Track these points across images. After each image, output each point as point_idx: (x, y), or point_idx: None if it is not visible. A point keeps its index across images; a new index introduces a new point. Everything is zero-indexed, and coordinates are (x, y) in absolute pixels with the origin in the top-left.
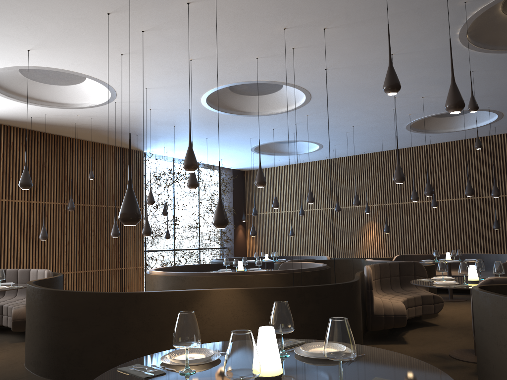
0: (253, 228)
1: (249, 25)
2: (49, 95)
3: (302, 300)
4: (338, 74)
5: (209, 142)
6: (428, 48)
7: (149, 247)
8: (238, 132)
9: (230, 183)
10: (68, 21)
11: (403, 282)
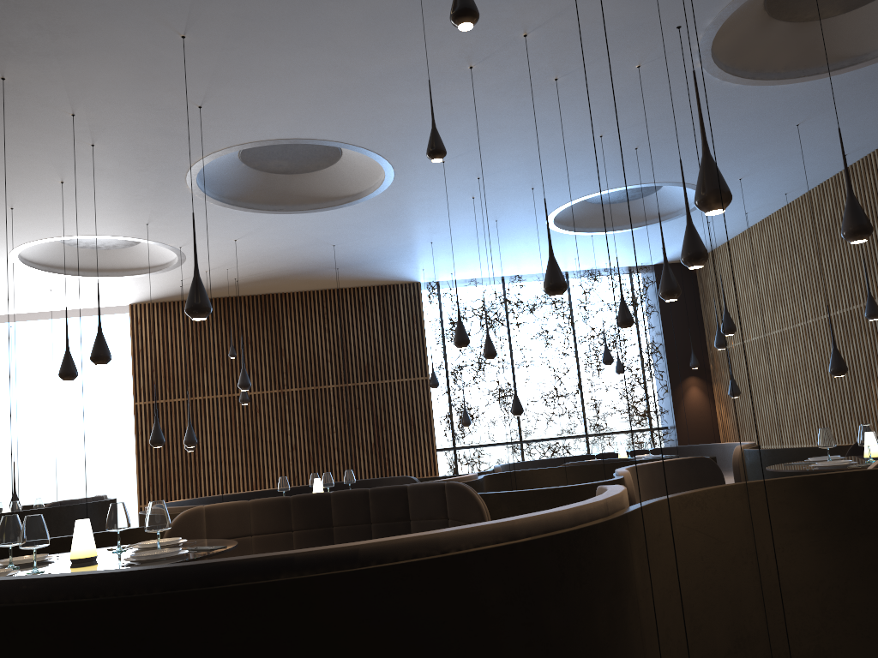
0: (514, 399)
1: None
2: (142, 259)
3: None
4: (243, 101)
5: (456, 245)
6: None
7: (464, 441)
8: (444, 221)
9: (655, 294)
10: None
11: None
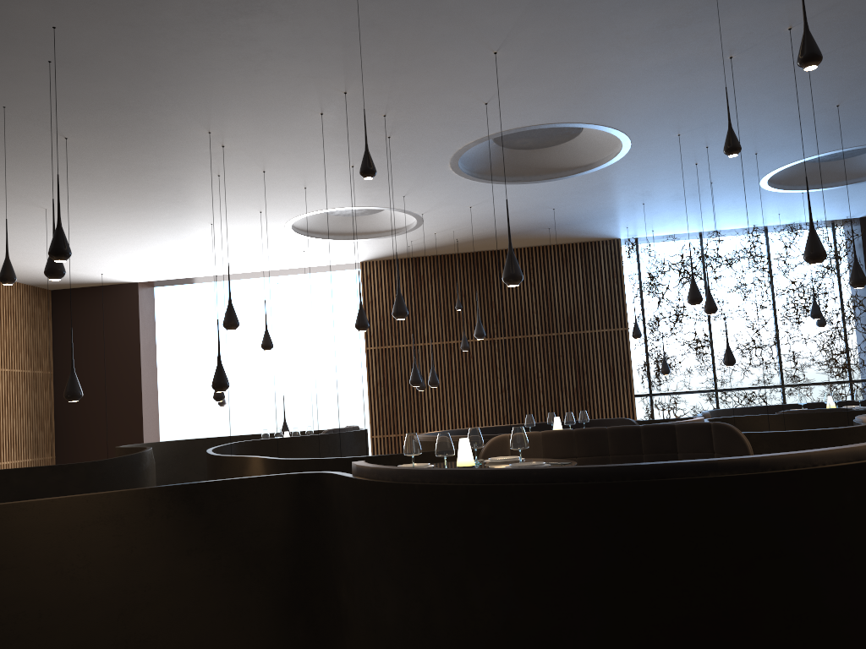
0: (726, 351)
1: (296, 129)
2: (383, 224)
3: None
4: (523, 97)
5: (665, 206)
6: (511, 21)
7: (659, 388)
8: (662, 185)
9: (860, 247)
10: (221, 189)
11: None
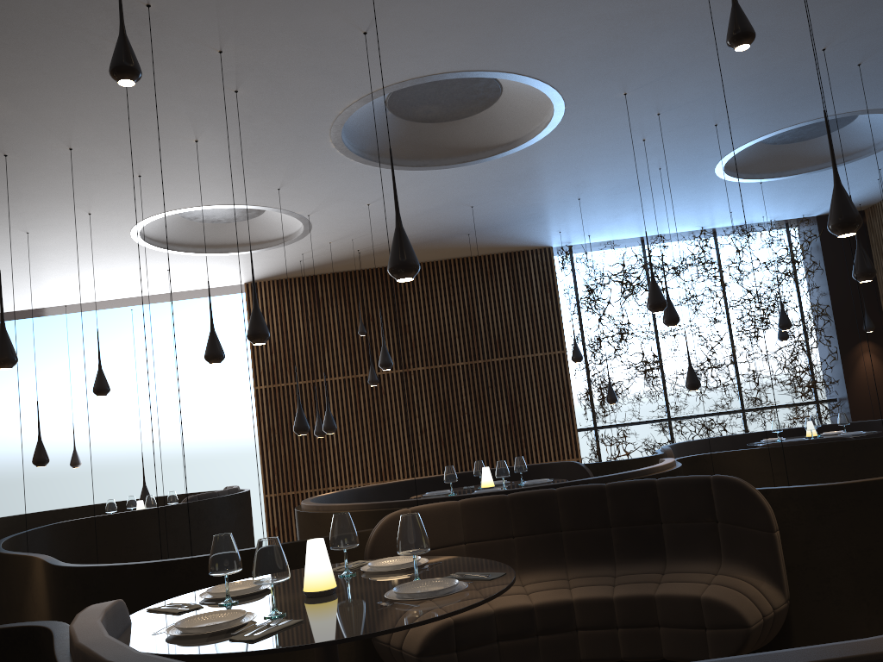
0: (689, 372)
1: (93, 74)
2: (263, 232)
3: (68, 593)
4: (416, 21)
5: (604, 201)
6: None
7: (605, 420)
8: (601, 171)
9: (818, 250)
10: (18, 178)
11: (675, 544)
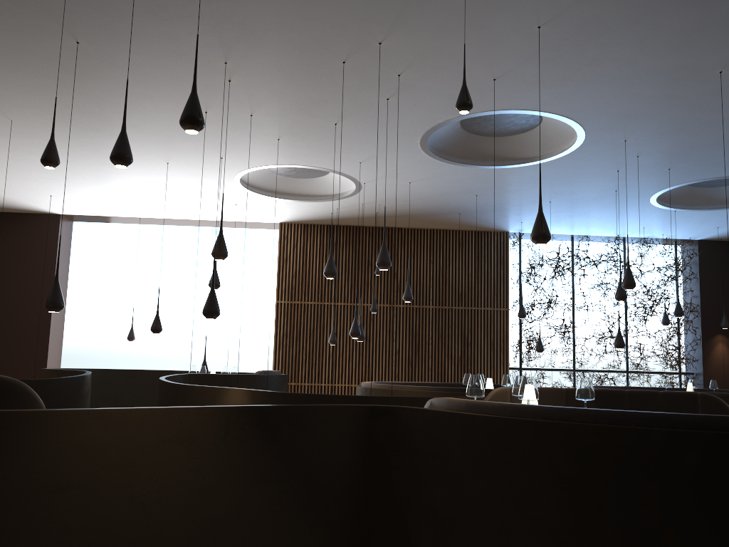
0: (618, 335)
1: (309, 75)
2: (318, 188)
3: None
4: (530, 78)
5: (565, 206)
6: None
7: (528, 364)
8: (577, 186)
9: (696, 264)
10: None
11: None
